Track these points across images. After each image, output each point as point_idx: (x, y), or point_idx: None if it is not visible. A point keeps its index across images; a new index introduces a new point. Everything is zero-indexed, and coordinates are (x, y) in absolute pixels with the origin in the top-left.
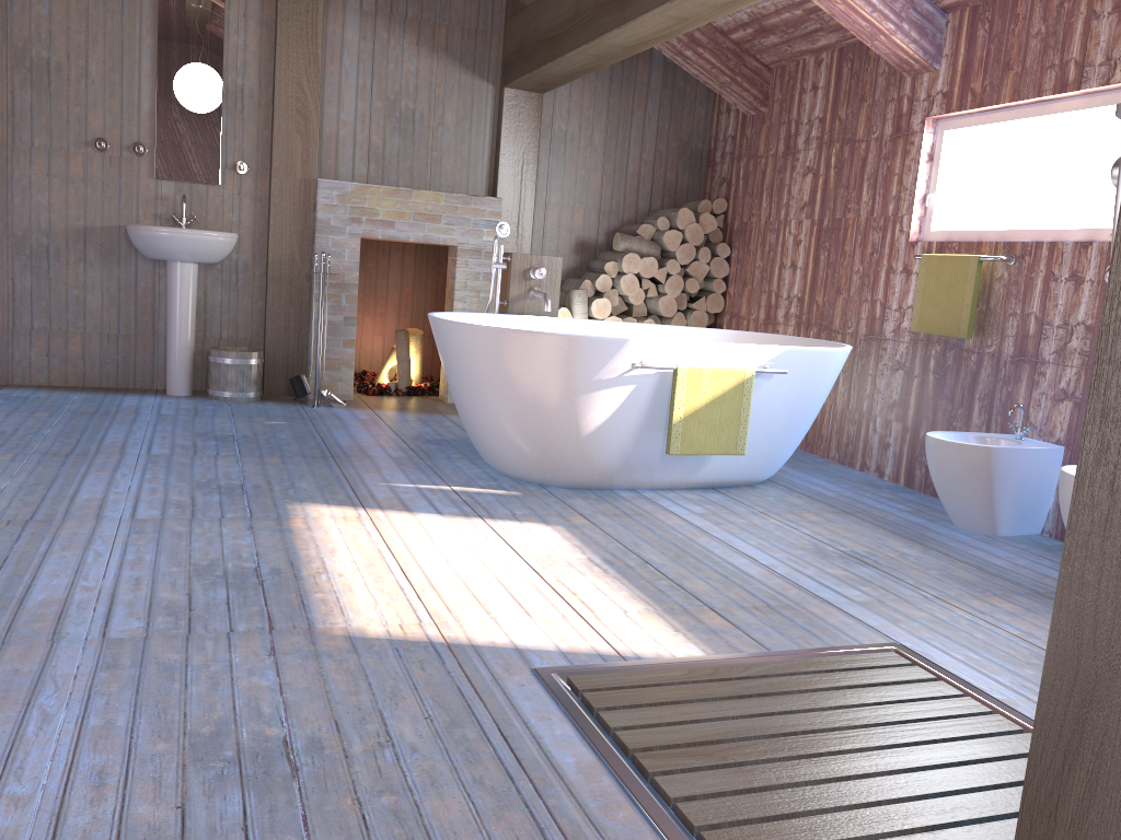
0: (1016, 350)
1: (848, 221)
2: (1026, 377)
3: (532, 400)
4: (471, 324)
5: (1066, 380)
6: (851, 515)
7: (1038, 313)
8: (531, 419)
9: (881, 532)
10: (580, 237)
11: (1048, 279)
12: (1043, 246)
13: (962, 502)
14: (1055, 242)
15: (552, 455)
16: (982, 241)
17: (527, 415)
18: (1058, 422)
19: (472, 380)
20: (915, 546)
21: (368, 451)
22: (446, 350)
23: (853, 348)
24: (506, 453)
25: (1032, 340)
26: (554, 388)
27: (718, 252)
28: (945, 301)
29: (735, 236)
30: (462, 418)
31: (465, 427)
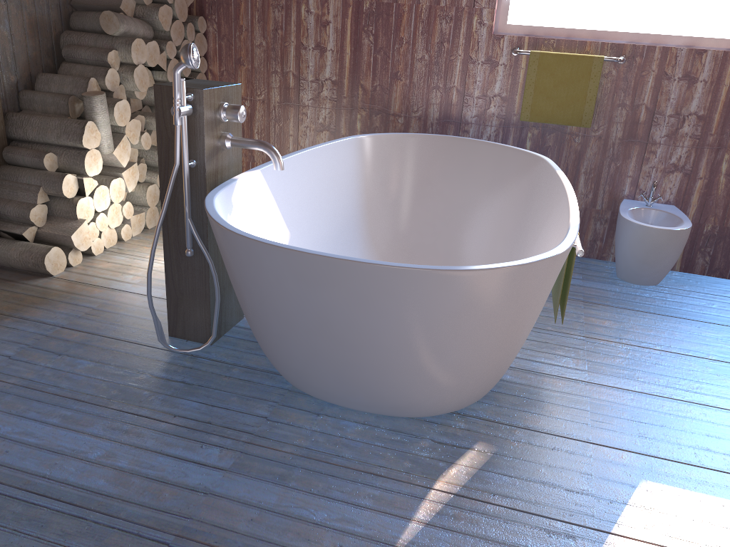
0: (625, 134)
1: (403, 7)
2: (636, 155)
3: (512, 336)
4: (475, 269)
5: (677, 157)
6: (597, 304)
7: (649, 105)
8: (500, 356)
9: (651, 316)
10: (33, 14)
11: (660, 78)
12: (656, 50)
13: (660, 269)
14: (669, 47)
15: (495, 381)
16: (570, 38)
17: (499, 354)
18: (667, 188)
19: (434, 338)
20: (694, 323)
21: (171, 477)
22: (368, 304)
23: (422, 131)
24: (442, 402)
25: (643, 126)
26: (535, 312)
27: (199, 27)
28: (563, 95)
29: (209, 8)
30: (338, 374)
31: (337, 382)
